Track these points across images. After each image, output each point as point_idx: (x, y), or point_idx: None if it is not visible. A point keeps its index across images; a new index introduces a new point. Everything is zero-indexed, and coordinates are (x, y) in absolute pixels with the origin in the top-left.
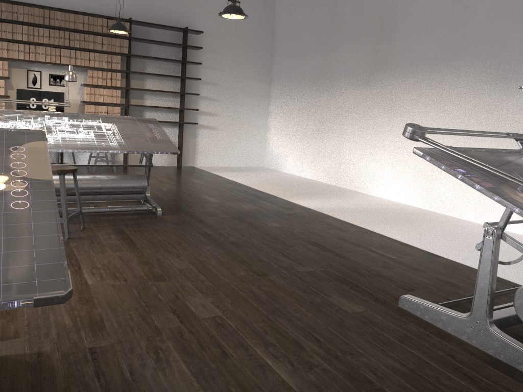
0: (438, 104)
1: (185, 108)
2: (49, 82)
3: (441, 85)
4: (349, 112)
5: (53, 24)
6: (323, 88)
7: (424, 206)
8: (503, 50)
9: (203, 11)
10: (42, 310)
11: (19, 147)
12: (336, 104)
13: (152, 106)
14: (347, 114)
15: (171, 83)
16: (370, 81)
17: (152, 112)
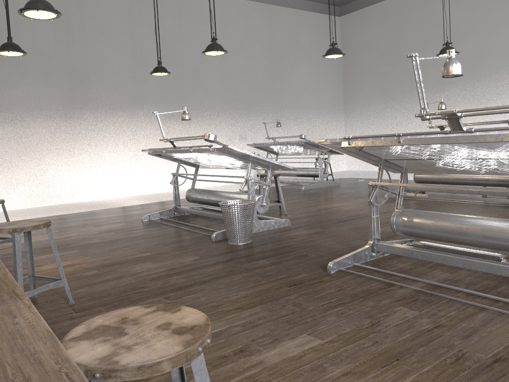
0: (136, 131)
1: None
2: None
3: (135, 119)
4: (48, 141)
5: None
6: (1, 120)
7: (138, 193)
8: (168, 103)
9: None
10: (357, 201)
11: None
12: (27, 134)
13: None
14: (45, 142)
15: None
16: (70, 115)
17: None
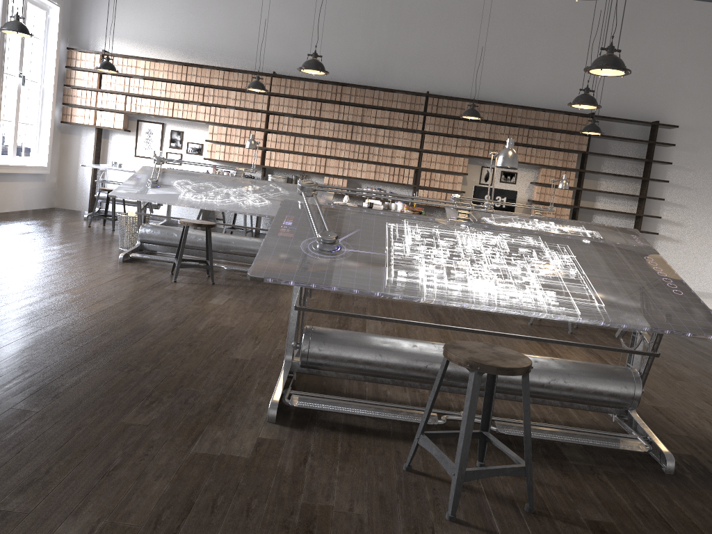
0: None
1: (645, 214)
2: (499, 179)
3: None
4: None
5: (514, 122)
6: None
7: None
8: None
9: (679, 102)
10: None
11: (648, 257)
12: None
13: (605, 210)
14: None
15: (629, 184)
16: None
17: (602, 216)
